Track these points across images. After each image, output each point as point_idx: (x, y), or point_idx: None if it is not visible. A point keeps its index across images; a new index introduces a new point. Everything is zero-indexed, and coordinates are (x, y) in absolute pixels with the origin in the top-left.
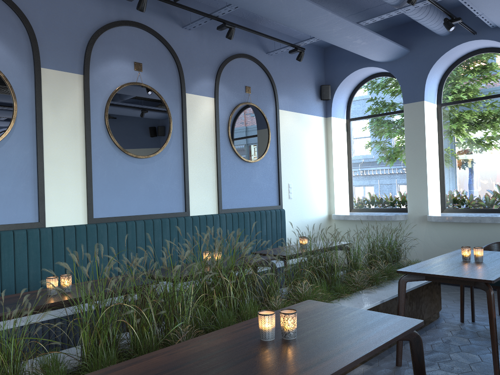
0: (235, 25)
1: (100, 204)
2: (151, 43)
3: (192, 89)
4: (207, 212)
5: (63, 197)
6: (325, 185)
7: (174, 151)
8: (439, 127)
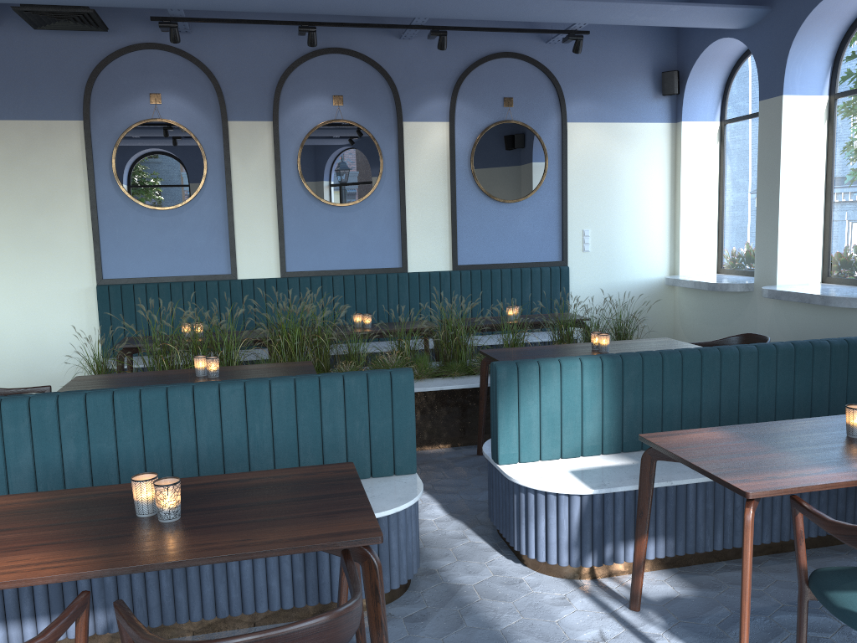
0: (450, 28)
1: (294, 257)
2: (355, 69)
3: (414, 115)
4: (435, 268)
5: (255, 251)
6: (667, 231)
7: (386, 195)
8: (829, 136)
